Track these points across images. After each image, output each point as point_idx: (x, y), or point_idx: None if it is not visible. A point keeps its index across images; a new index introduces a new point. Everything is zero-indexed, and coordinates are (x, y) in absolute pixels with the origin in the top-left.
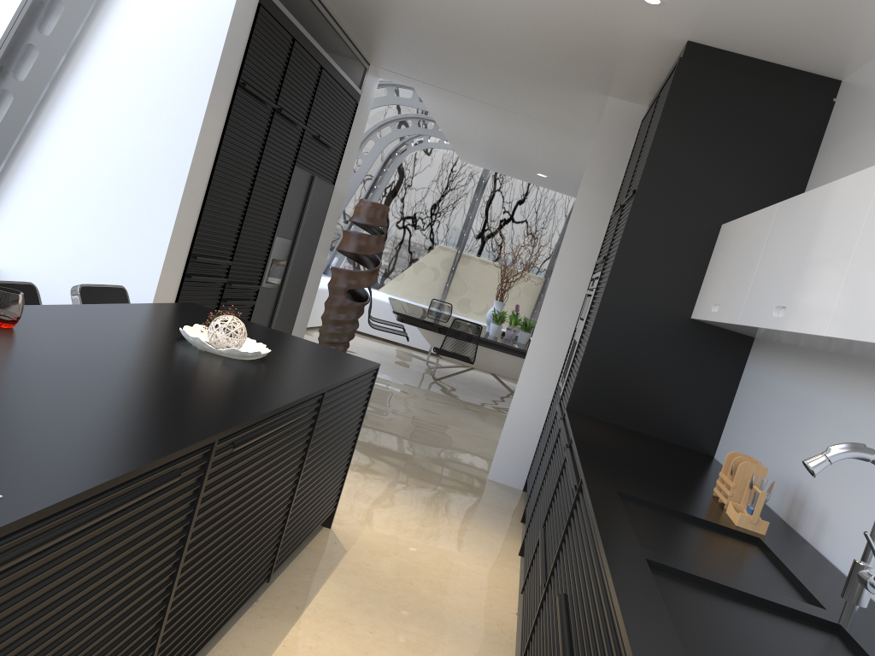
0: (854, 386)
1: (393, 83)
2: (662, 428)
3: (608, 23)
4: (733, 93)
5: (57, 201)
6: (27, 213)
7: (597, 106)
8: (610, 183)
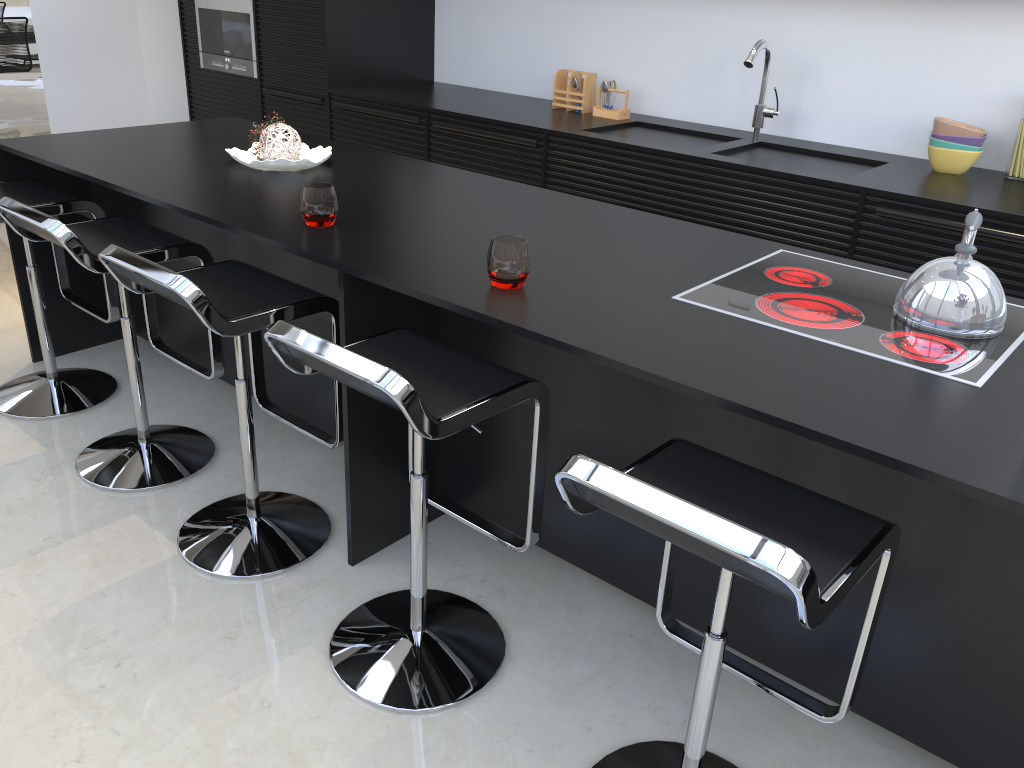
0: None
1: None
2: (398, 73)
3: None
4: None
5: None
6: None
7: None
8: None
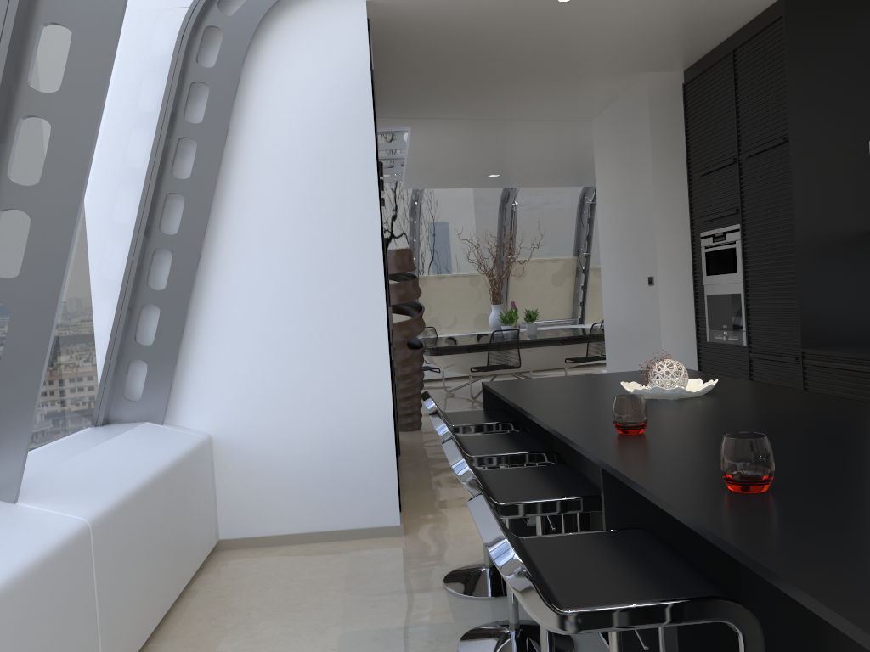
0: None
1: None
2: None
3: (710, 0)
4: (837, 28)
5: (251, 342)
6: (222, 367)
7: (624, 86)
8: (676, 148)
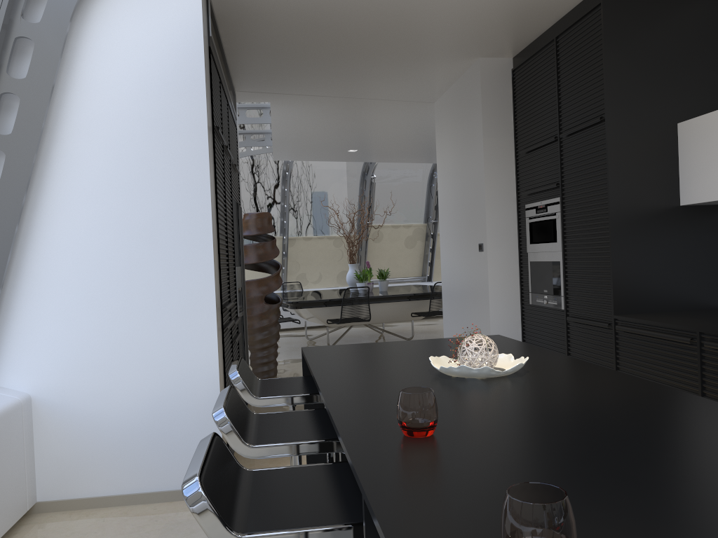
0: None
1: None
2: (689, 301)
3: None
4: (650, 17)
5: (75, 302)
6: (44, 327)
7: (460, 70)
8: (505, 127)
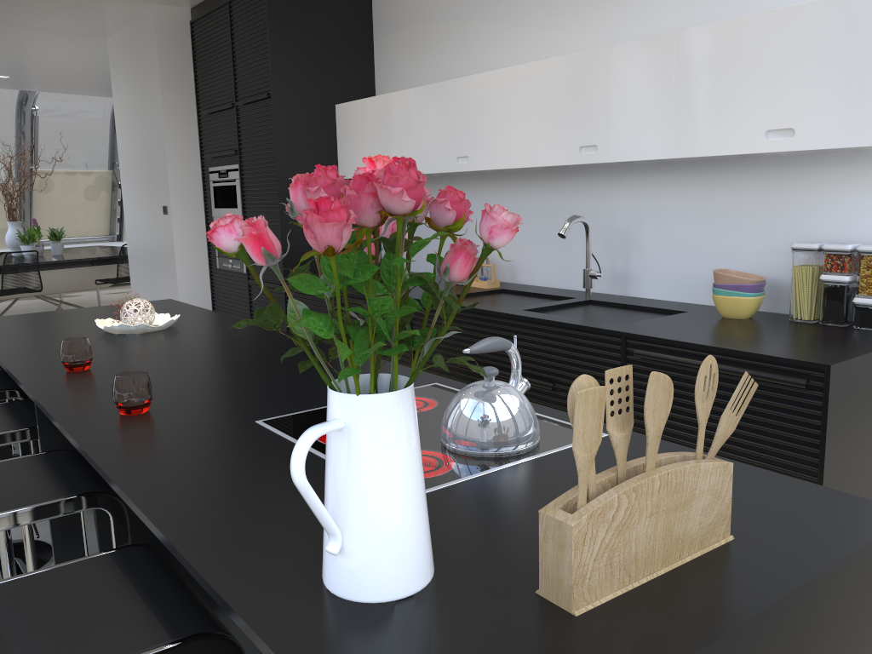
0: (499, 189)
1: None
2: None
3: None
4: (310, 2)
5: None
6: None
7: (134, 12)
8: (185, 83)
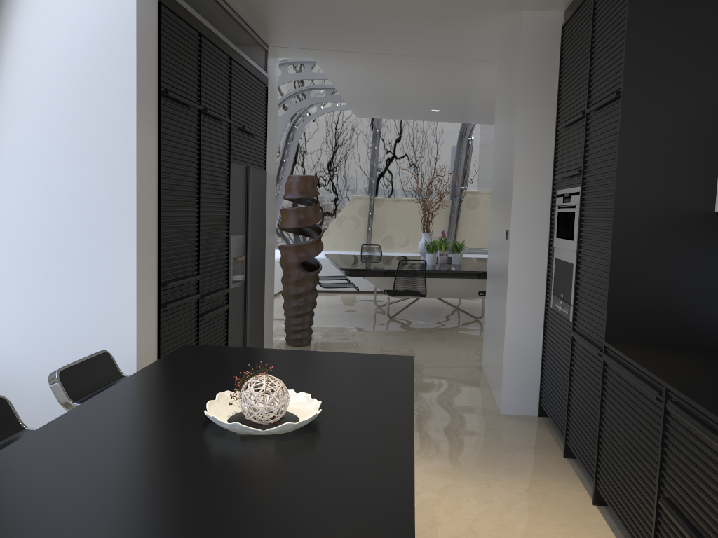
0: None
1: (284, 62)
2: (713, 334)
3: None
4: None
5: (4, 267)
6: None
7: (507, 25)
8: (546, 96)
